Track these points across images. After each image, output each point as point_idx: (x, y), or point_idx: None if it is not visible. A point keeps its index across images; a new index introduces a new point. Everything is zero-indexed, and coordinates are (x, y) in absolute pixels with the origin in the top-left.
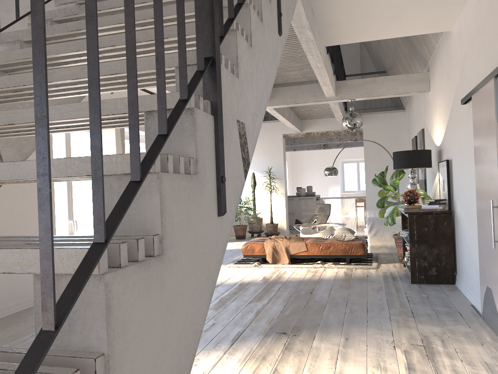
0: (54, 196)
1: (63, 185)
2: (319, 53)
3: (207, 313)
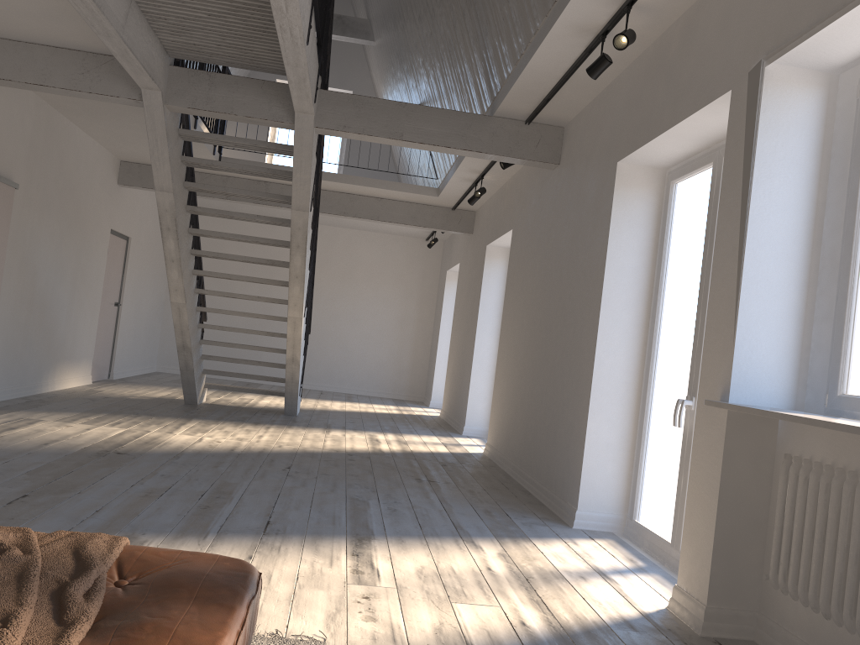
0: (598, 330)
1: (694, 310)
2: (69, 0)
3: (234, 478)
